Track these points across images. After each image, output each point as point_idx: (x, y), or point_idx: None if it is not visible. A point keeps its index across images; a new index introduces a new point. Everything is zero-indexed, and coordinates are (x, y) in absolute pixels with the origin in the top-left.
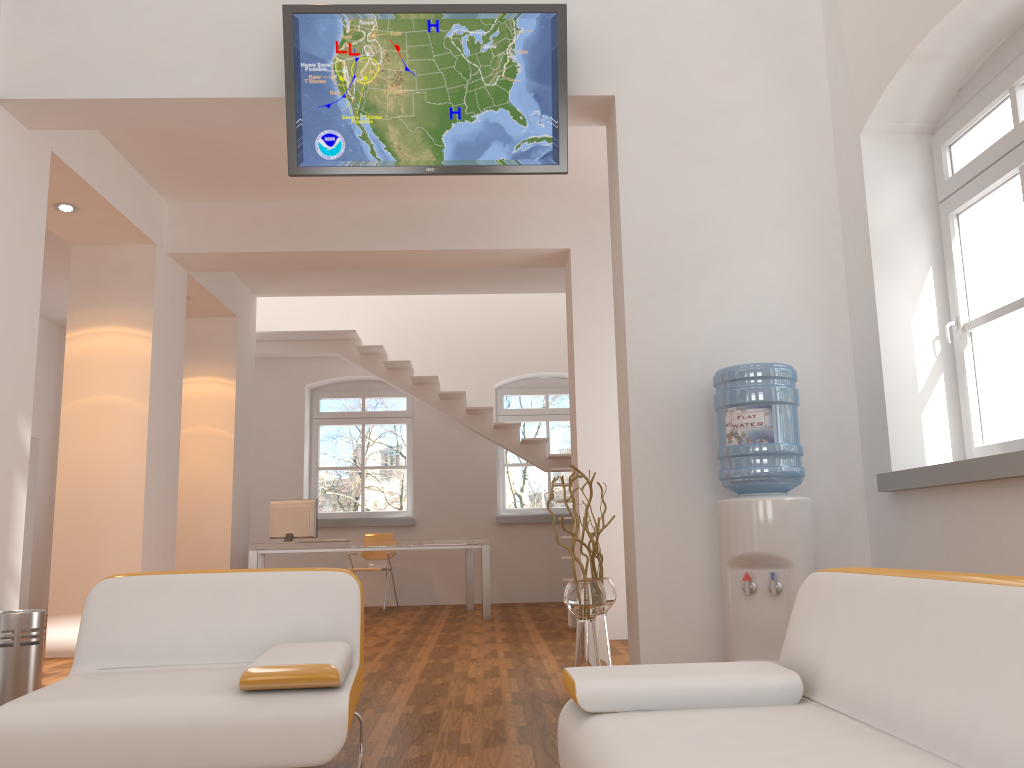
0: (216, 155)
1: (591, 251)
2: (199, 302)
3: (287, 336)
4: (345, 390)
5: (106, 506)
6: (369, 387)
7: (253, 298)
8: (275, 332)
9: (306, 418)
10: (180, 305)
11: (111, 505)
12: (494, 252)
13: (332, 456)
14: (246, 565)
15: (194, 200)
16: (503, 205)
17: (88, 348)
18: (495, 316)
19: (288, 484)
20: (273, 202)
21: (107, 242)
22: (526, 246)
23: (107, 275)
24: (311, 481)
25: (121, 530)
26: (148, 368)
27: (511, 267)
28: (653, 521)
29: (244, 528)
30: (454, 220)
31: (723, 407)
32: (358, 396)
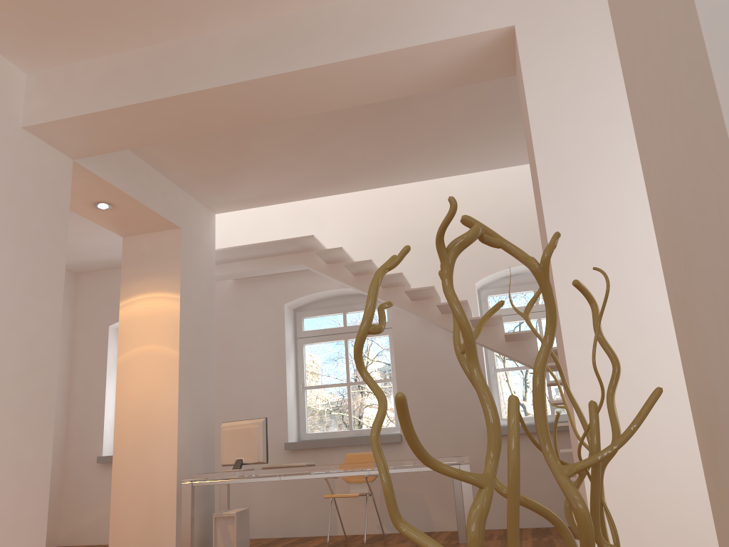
0: None
1: (546, 23)
2: (126, 210)
3: (250, 251)
4: (326, 307)
5: None
6: (349, 301)
7: (209, 214)
8: (235, 247)
9: (288, 337)
10: (57, 194)
11: None
12: (409, 56)
13: (334, 377)
14: (209, 496)
15: (48, 61)
16: None
17: None
18: (468, 212)
19: (272, 405)
20: (135, 48)
21: None
22: (450, 35)
23: None
24: (299, 401)
25: None
26: None
27: (443, 88)
28: None
29: (203, 455)
30: (350, 23)
31: None
32: (339, 311)
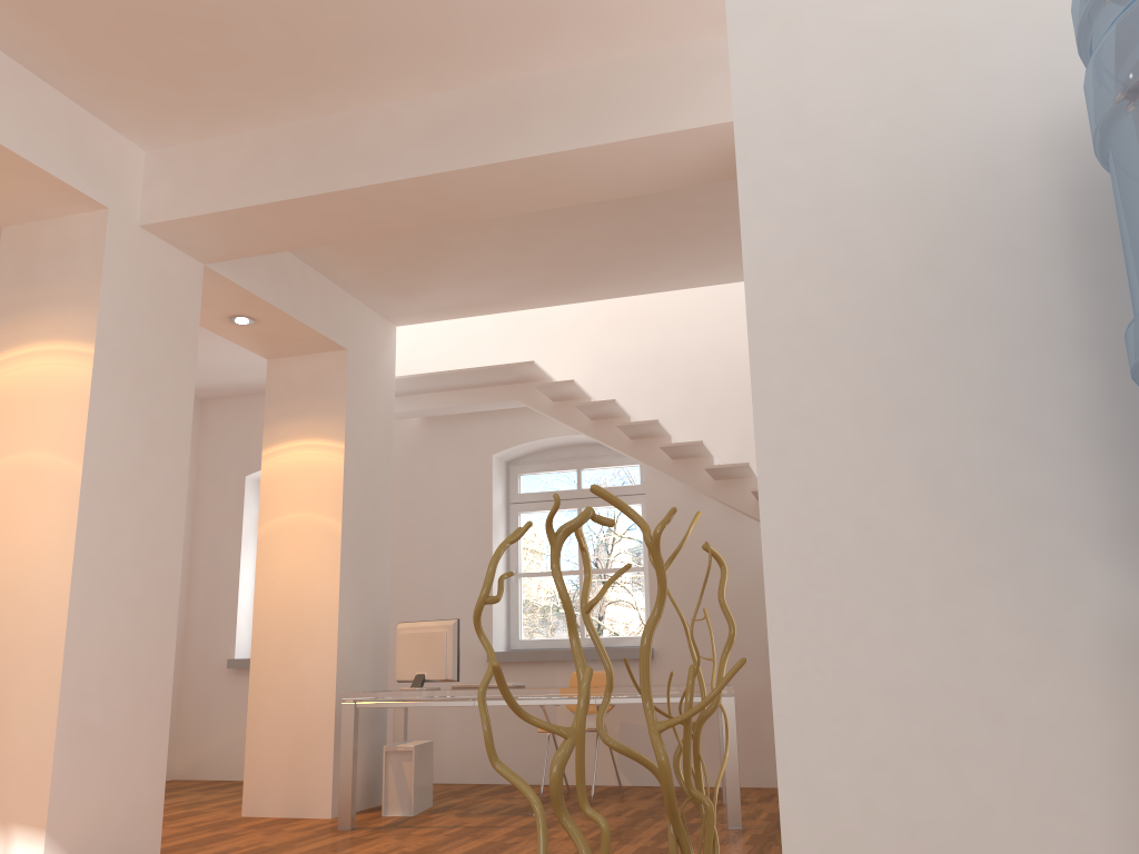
0: (124, 17)
1: None
2: (273, 326)
3: (444, 380)
4: (553, 460)
5: (15, 635)
6: (586, 453)
7: (387, 327)
8: (423, 375)
9: (496, 502)
10: (183, 313)
11: (22, 633)
12: (654, 145)
13: (565, 559)
14: (379, 722)
15: (174, 137)
16: (665, 55)
17: (10, 380)
18: None
19: (472, 598)
20: (288, 121)
21: (40, 213)
22: (710, 121)
23: (42, 265)
24: (510, 594)
25: (32, 676)
26: (86, 404)
27: (705, 183)
28: (855, 689)
29: (372, 665)
30: (577, 98)
31: (1135, 93)
32: (571, 467)
